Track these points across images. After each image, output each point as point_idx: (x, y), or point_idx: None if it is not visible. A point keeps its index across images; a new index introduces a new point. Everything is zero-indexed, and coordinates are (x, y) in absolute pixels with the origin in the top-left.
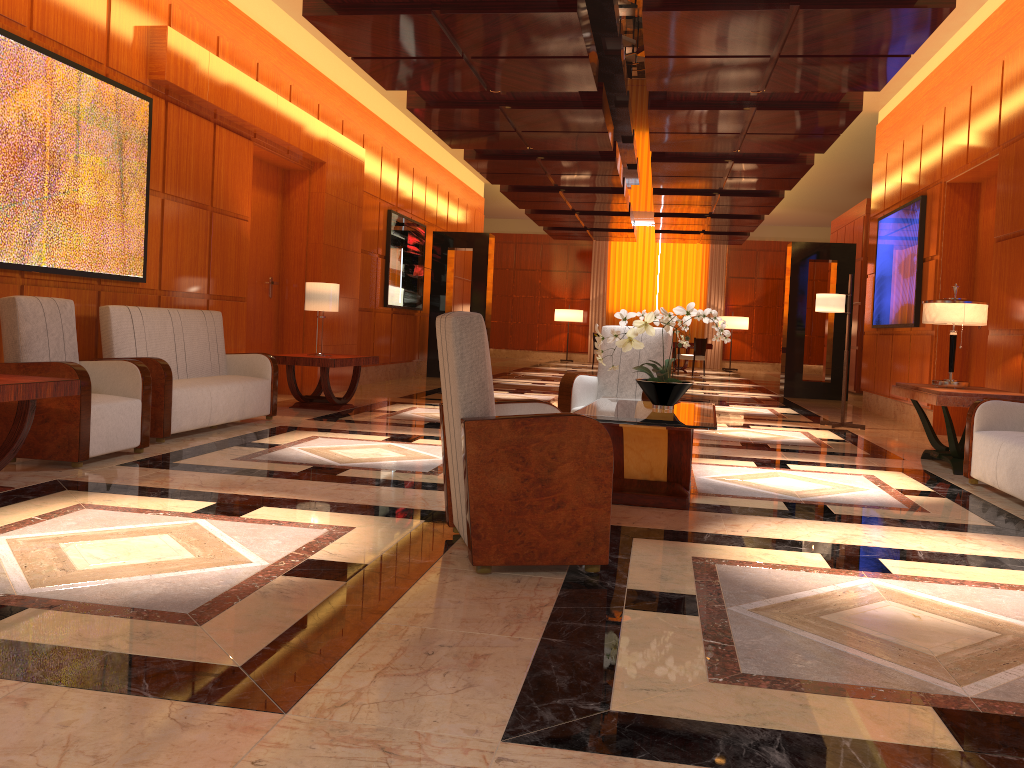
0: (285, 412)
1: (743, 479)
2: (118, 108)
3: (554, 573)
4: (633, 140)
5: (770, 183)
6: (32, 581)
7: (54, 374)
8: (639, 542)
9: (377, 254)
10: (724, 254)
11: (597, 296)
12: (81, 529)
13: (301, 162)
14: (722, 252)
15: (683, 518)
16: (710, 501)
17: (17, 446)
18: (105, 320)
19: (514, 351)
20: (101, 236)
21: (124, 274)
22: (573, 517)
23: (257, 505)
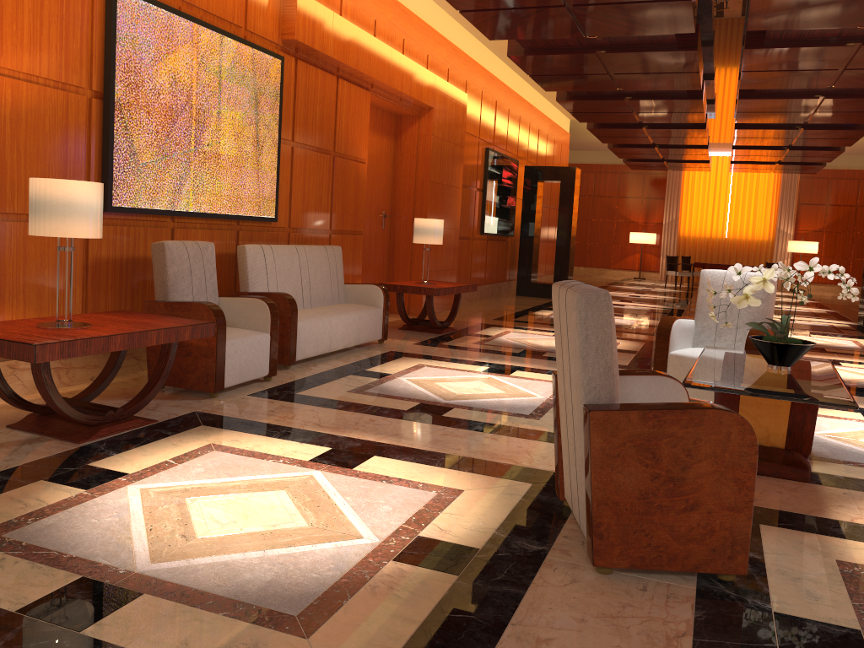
0: (394, 335)
1: (857, 438)
2: (254, 67)
3: (682, 578)
4: (717, 78)
5: (859, 117)
6: (153, 552)
7: (195, 313)
8: (768, 532)
9: (475, 188)
10: (796, 182)
11: (670, 221)
12: (207, 479)
13: (411, 108)
14: (794, 180)
15: (808, 495)
16: (831, 470)
17: (160, 383)
18: (242, 258)
19: (591, 269)
20: (239, 182)
21: (259, 215)
22: (708, 521)
23: (369, 453)
